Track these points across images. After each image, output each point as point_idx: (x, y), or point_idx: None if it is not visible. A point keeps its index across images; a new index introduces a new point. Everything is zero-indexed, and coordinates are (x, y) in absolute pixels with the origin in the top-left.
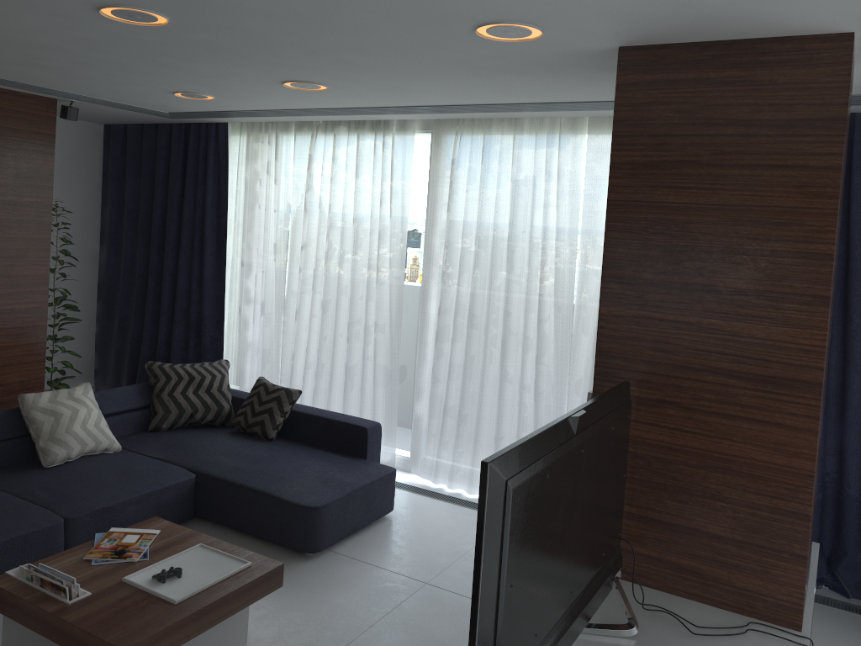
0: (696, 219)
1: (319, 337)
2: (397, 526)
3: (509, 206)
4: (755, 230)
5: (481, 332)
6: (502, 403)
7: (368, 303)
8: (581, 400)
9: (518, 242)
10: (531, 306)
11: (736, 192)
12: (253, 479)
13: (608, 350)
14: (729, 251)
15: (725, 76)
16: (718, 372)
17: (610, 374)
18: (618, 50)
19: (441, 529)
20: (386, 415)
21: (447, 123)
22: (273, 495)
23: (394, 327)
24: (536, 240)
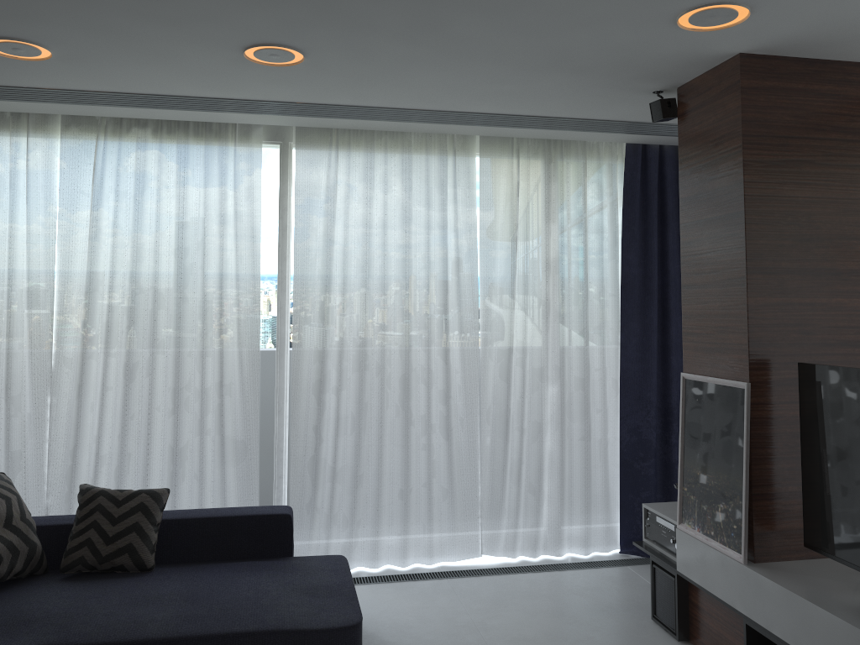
0: (817, 210)
1: (125, 417)
2: (368, 626)
3: (394, 229)
4: (859, 219)
5: (372, 374)
6: (409, 450)
7: (206, 358)
8: (491, 429)
9: (412, 267)
10: (432, 336)
11: (843, 187)
12: (227, 620)
13: (759, 338)
14: (844, 237)
15: (825, 89)
16: (847, 343)
17: (763, 362)
18: (739, 55)
19: (412, 611)
20: (240, 503)
21: (315, 133)
22: (287, 630)
23: (248, 385)
24: (432, 264)
